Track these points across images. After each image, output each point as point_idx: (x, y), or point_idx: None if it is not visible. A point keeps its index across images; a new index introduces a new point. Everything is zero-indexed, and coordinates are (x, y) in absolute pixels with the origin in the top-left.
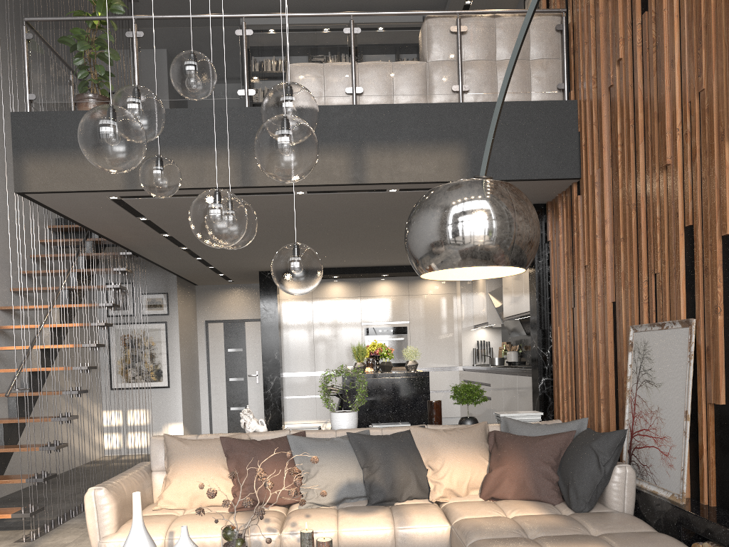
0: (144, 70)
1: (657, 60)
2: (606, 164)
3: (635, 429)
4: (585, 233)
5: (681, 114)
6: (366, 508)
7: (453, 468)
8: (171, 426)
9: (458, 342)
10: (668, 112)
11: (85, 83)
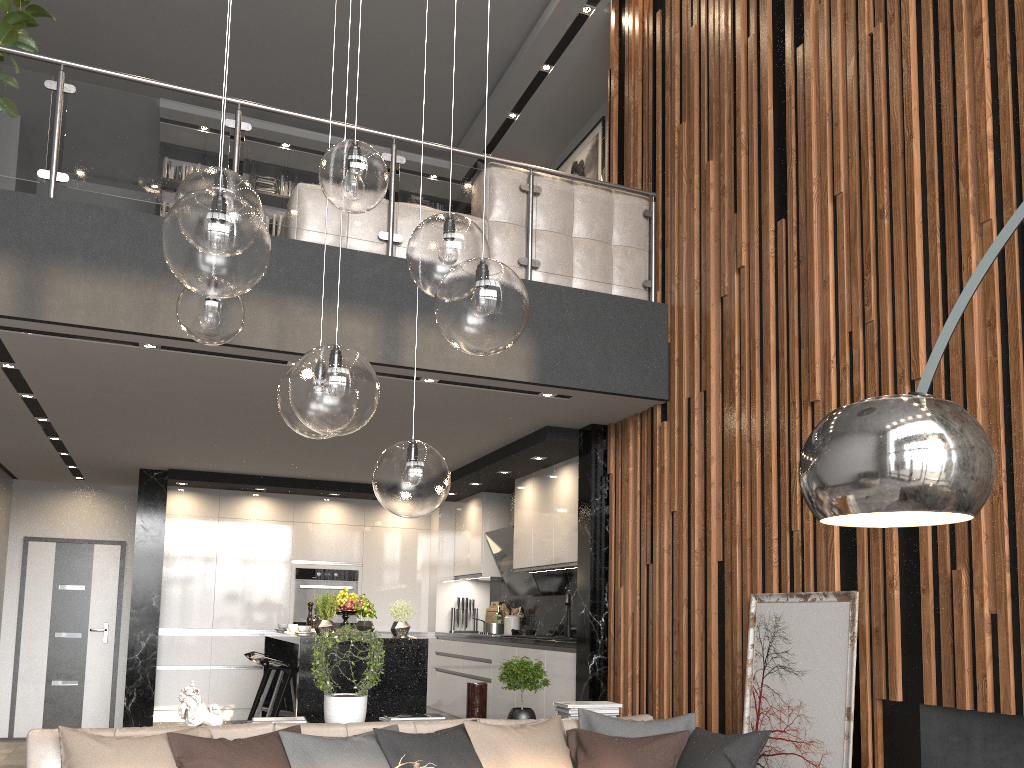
0: (69, 142)
1: (800, 276)
2: (713, 388)
3: (761, 730)
4: (675, 469)
5: (835, 344)
6: None
7: None
8: None
9: (430, 597)
10: (818, 340)
11: None
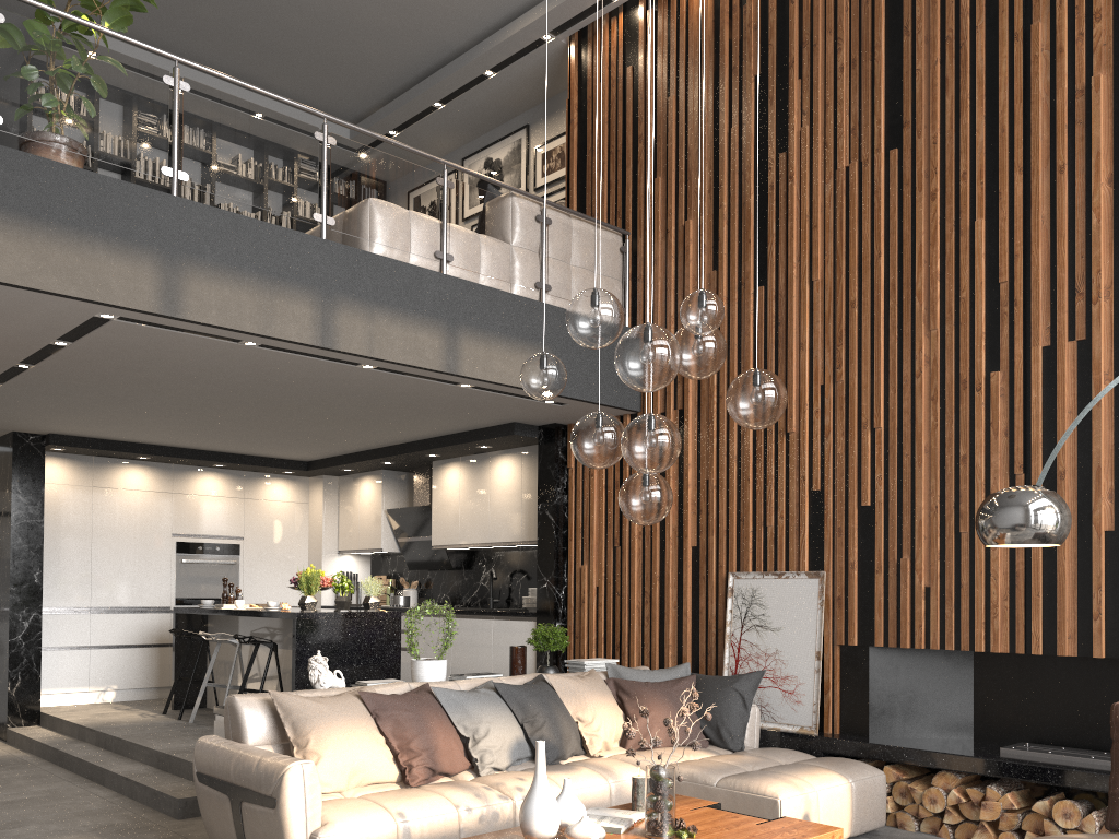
0: (187, 140)
1: (779, 335)
2: (690, 409)
3: (740, 672)
4: None
5: (808, 392)
6: (558, 766)
7: (604, 718)
8: None
9: None
10: (794, 386)
11: (93, 129)
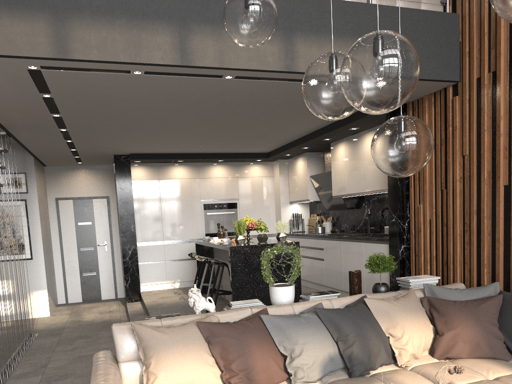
0: None
1: None
2: (502, 69)
3: None
4: (467, 127)
5: None
6: (360, 382)
7: (412, 334)
8: (36, 294)
9: (276, 214)
10: None
11: None
